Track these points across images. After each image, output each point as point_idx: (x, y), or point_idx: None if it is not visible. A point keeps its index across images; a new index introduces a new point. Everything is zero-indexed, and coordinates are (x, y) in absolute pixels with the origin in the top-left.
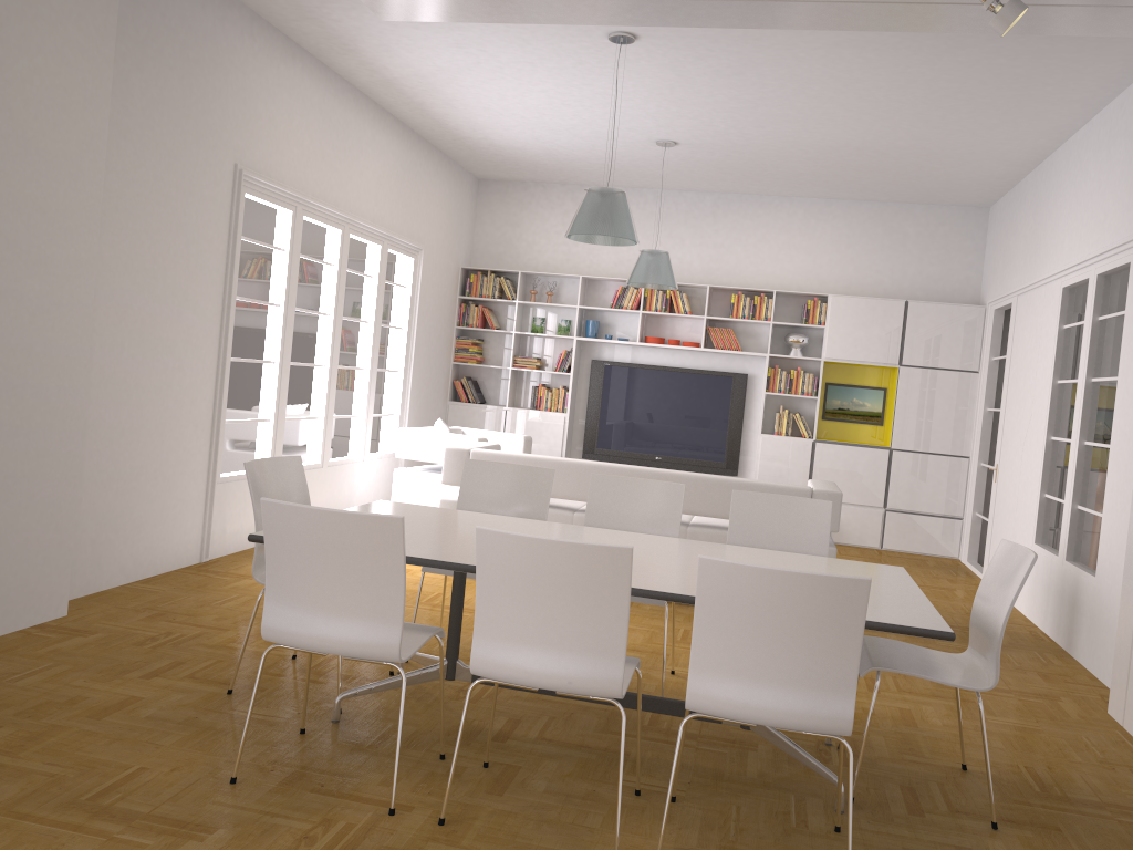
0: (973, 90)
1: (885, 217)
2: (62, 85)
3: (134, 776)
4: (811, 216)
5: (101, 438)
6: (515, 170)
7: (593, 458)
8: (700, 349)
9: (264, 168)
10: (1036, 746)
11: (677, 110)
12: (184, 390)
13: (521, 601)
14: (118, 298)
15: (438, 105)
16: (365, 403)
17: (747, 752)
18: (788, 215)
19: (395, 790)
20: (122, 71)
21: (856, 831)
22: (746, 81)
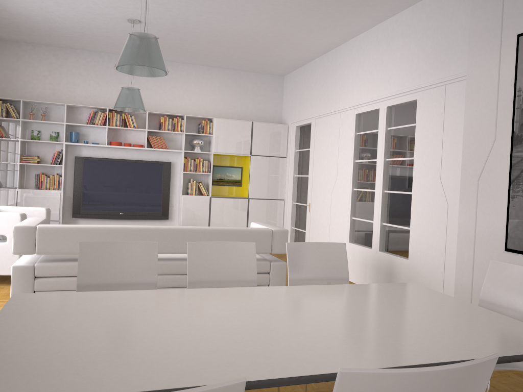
0: (331, 4)
1: (237, 78)
2: None
3: None
4: (200, 75)
5: None
6: (14, 32)
7: (80, 217)
8: (145, 148)
9: None
10: None
11: None
12: None
13: None
14: None
15: None
16: None
17: None
18: (187, 74)
19: None
20: None
21: None
22: None
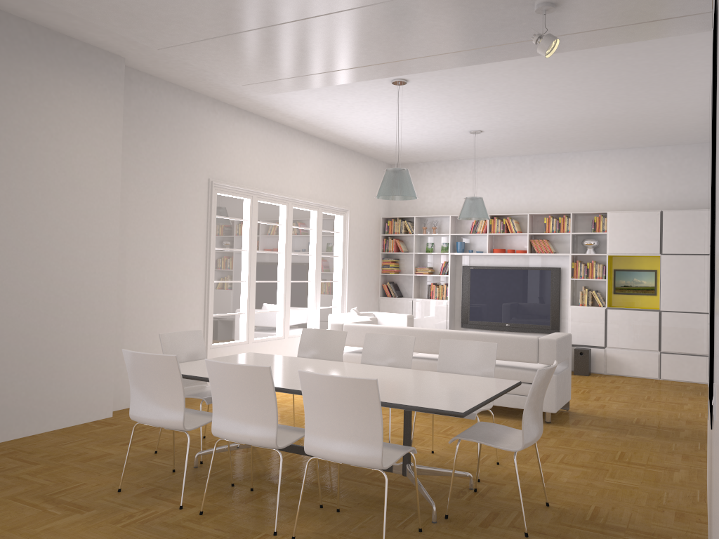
0: (629, 76)
1: (645, 157)
2: (93, 155)
3: (77, 486)
4: (595, 162)
5: (133, 326)
6: (406, 157)
7: (467, 327)
8: (526, 254)
9: (228, 178)
10: (620, 496)
11: (465, 113)
12: (184, 299)
13: (228, 397)
14: (139, 254)
15: (337, 129)
16: (313, 301)
17: (413, 490)
18: (579, 163)
19: (182, 496)
20: (134, 142)
21: (432, 532)
22: (488, 92)
